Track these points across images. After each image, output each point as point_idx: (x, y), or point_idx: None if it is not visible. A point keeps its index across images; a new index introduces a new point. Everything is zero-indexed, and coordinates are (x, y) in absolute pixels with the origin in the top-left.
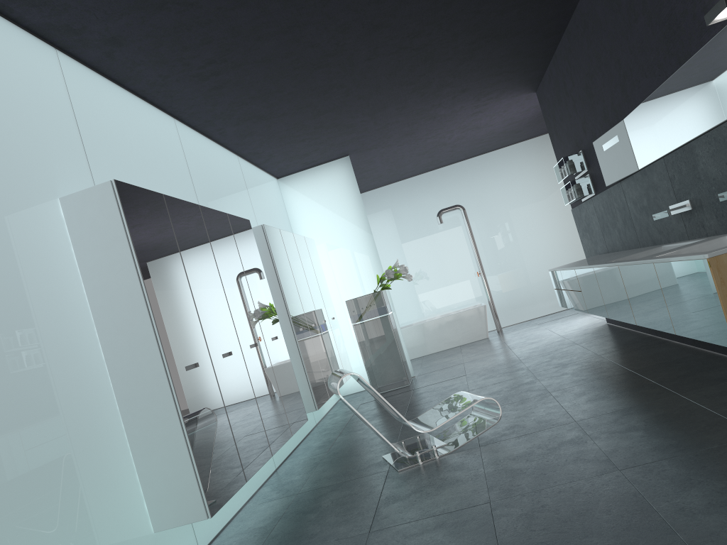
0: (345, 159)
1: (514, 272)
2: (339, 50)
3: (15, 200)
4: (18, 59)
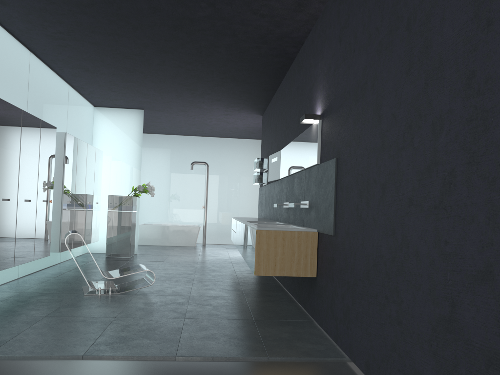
0: (141, 111)
1: (225, 213)
2: (142, 54)
3: None
4: None
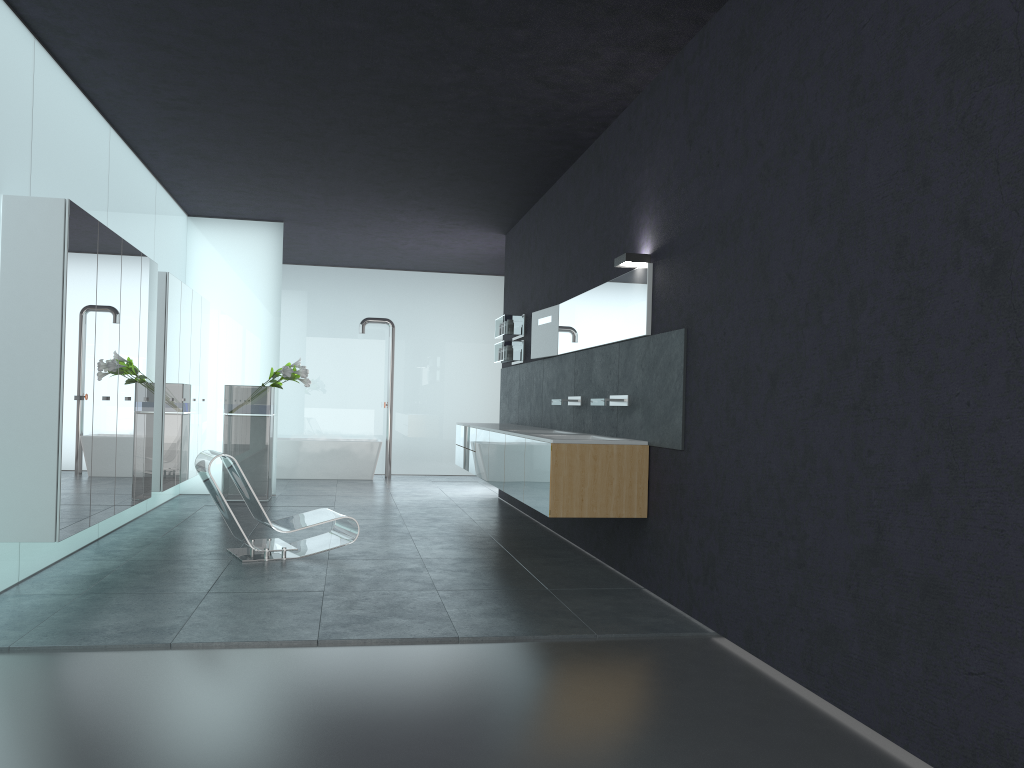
0: (278, 225)
1: (426, 415)
2: (318, 135)
3: None
4: (6, 47)
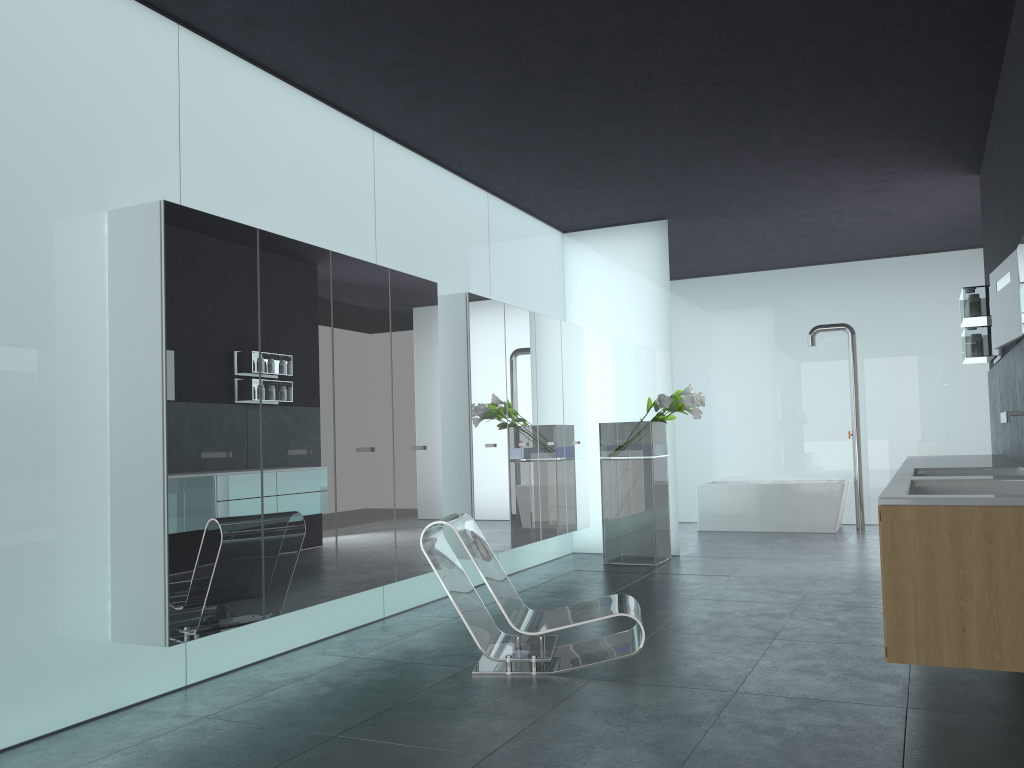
0: (660, 223)
1: (914, 446)
2: (589, 70)
3: (30, 204)
4: (105, 33)
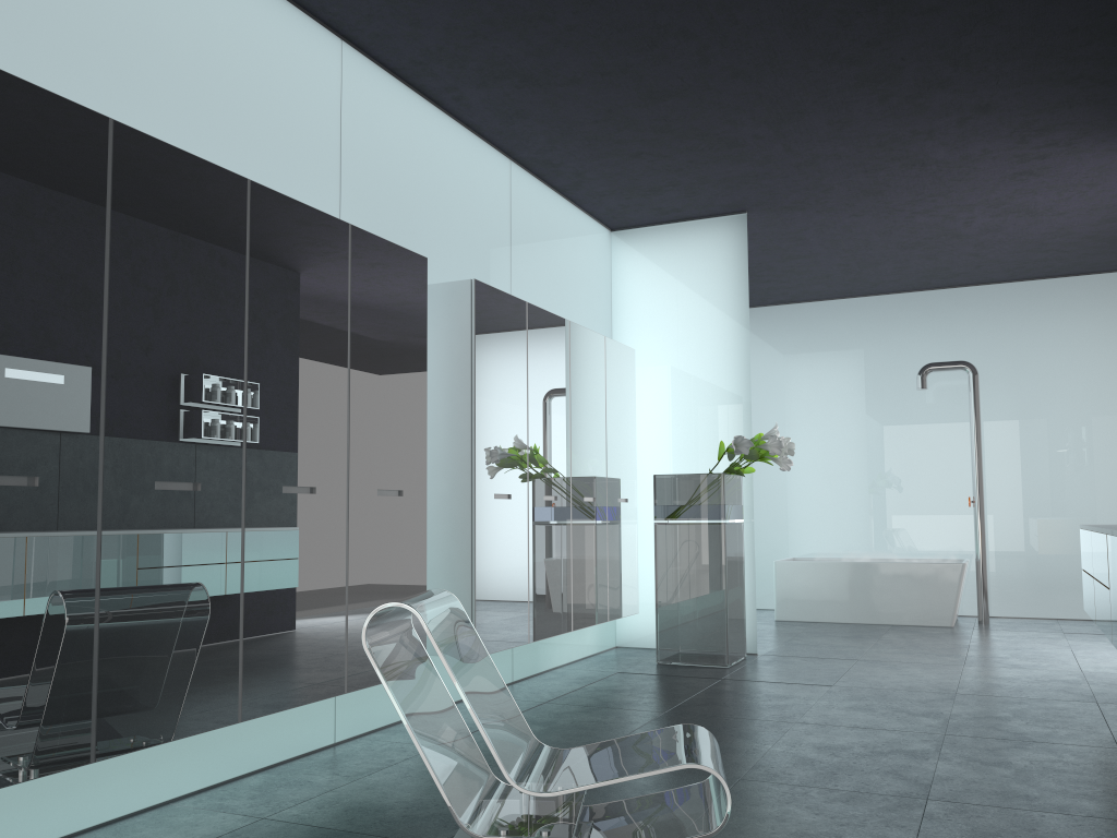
0: (738, 218)
1: (1050, 518)
2: None
3: None
4: None
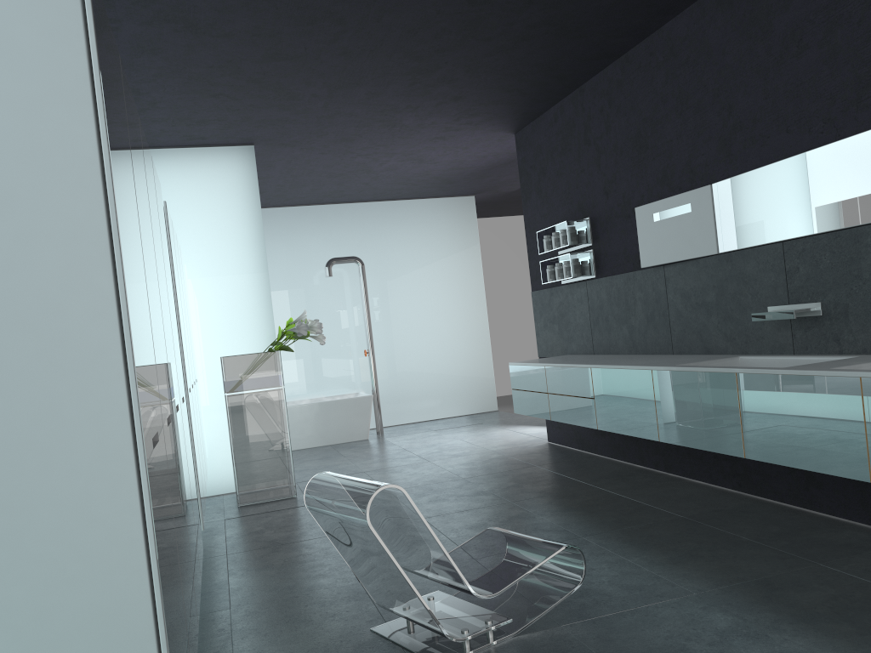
0: (247, 149)
1: (405, 358)
2: None
3: None
4: None
